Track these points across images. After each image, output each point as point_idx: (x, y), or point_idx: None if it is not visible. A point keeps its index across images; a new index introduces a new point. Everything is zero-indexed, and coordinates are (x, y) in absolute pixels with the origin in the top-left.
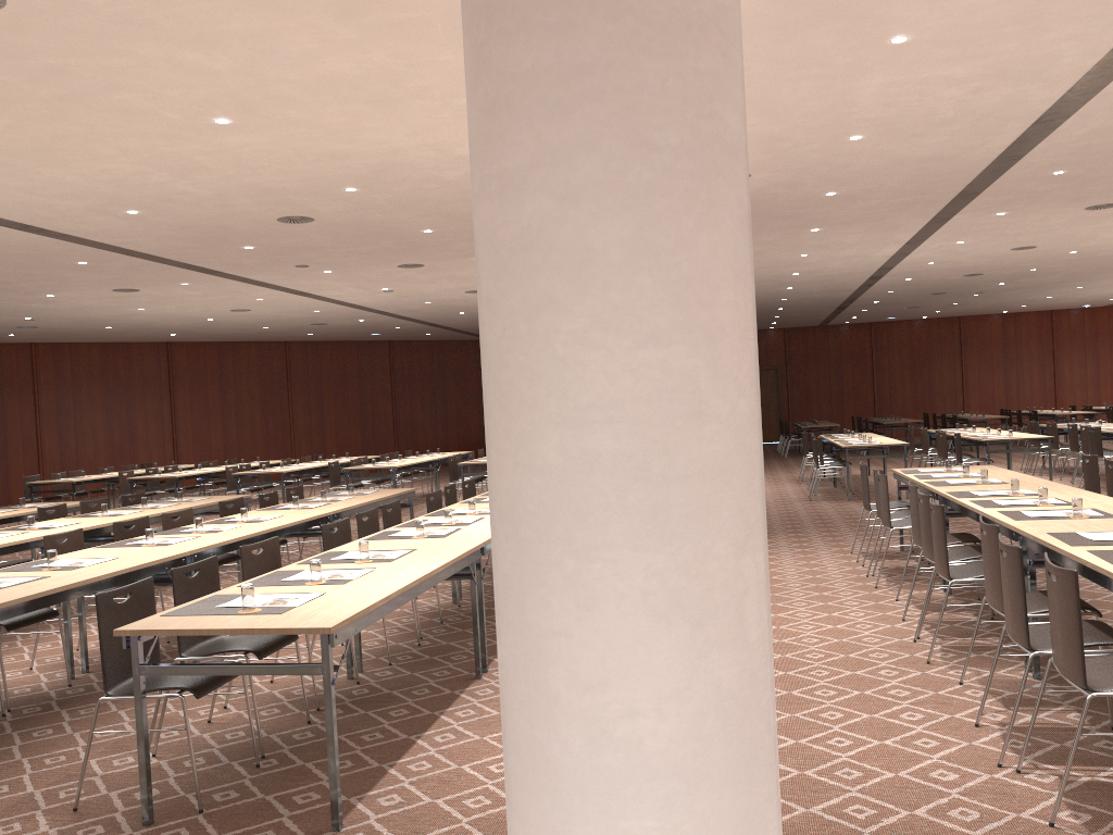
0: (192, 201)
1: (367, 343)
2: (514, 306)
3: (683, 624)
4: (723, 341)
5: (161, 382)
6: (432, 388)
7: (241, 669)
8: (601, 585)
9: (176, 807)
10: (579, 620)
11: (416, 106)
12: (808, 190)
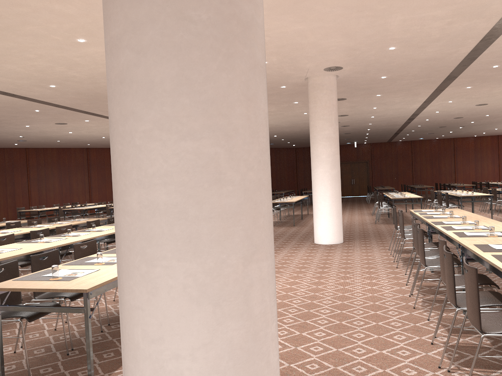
0: (79, 81)
1: None
2: (117, 116)
3: (207, 305)
4: (237, 137)
5: (84, 166)
6: None
7: (45, 309)
8: (160, 281)
9: (19, 375)
10: (148, 301)
11: None
12: (372, 75)
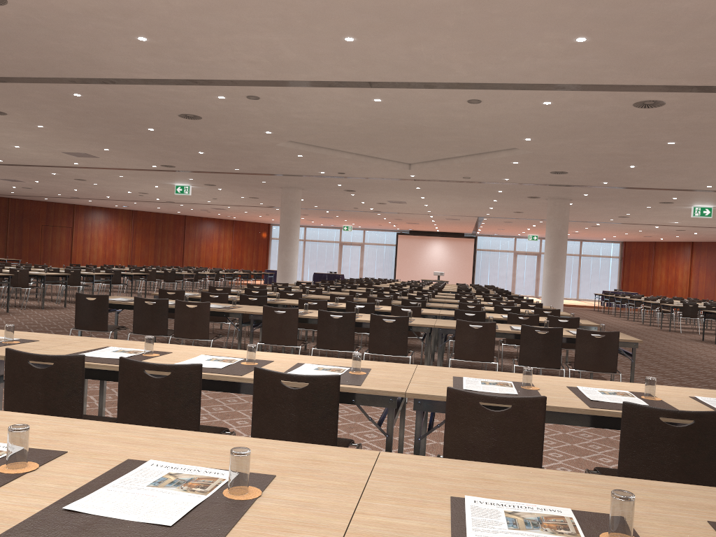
0: None
1: None
2: None
3: None
4: None
5: None
6: None
7: None
8: None
9: None
10: None
11: None
12: None
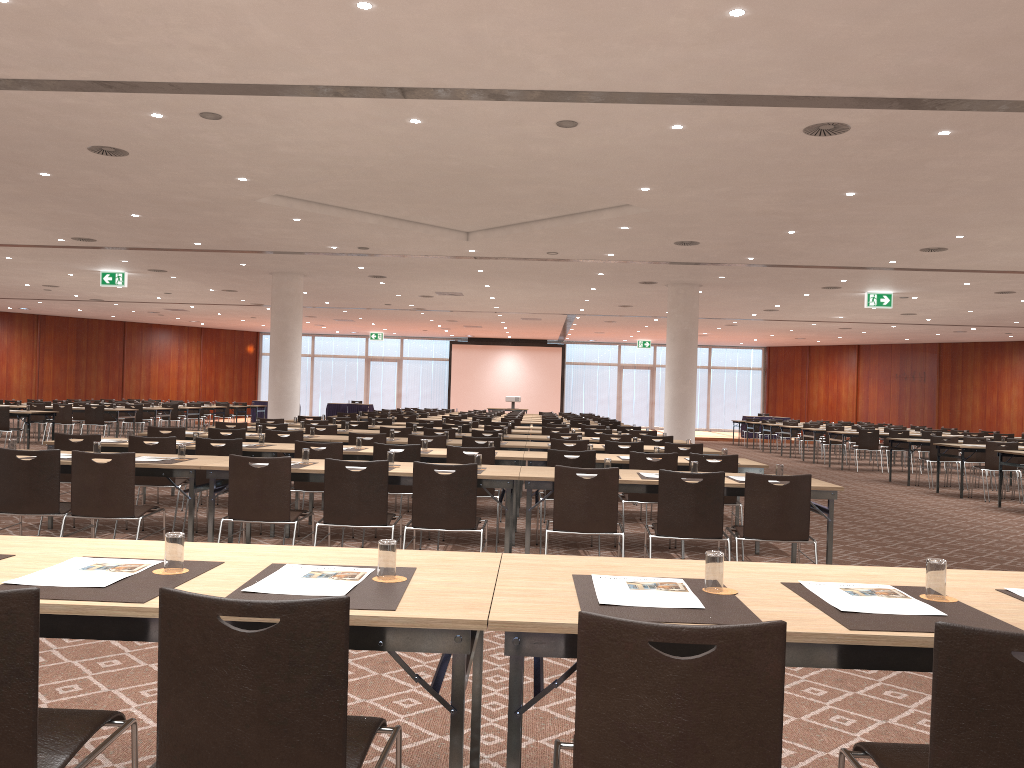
0: None
1: None
2: None
3: None
4: None
5: None
6: None
7: None
8: None
9: None
10: None
11: None
12: None
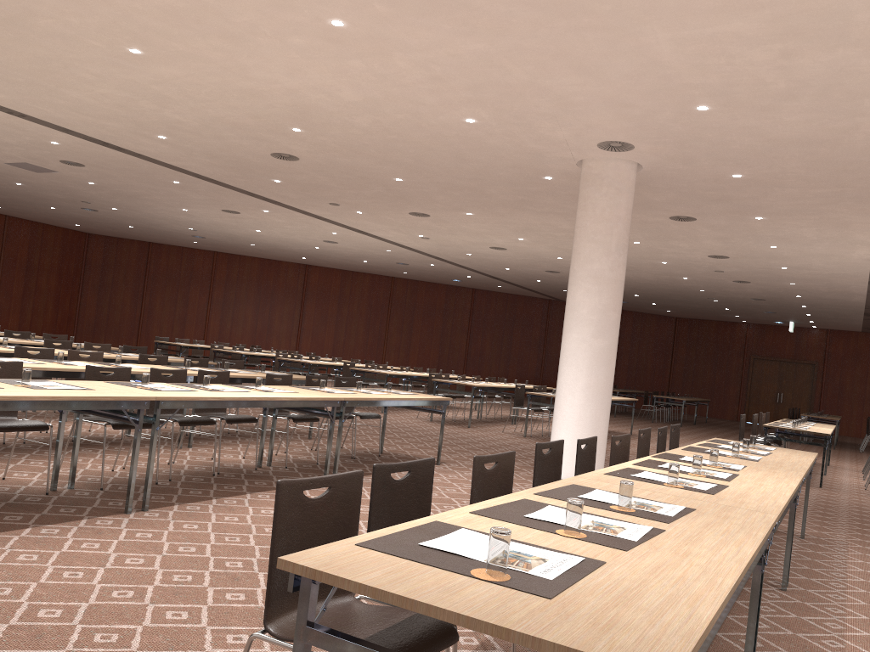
0: (193, 131)
1: (455, 287)
2: None
3: None
4: None
5: (297, 292)
6: (501, 331)
7: None
8: None
9: None
10: None
11: (263, 43)
12: (709, 169)
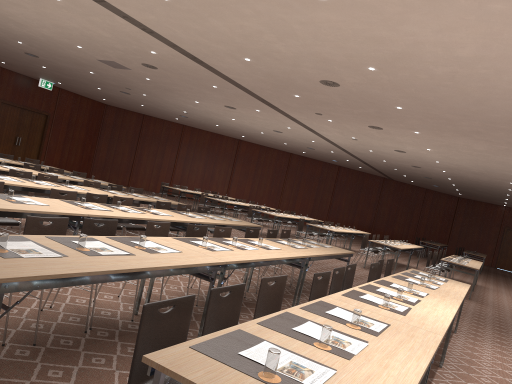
0: (280, 58)
1: (328, 164)
2: None
3: None
4: None
5: (231, 156)
6: (352, 194)
7: None
8: None
9: None
10: None
11: (457, 5)
12: None
